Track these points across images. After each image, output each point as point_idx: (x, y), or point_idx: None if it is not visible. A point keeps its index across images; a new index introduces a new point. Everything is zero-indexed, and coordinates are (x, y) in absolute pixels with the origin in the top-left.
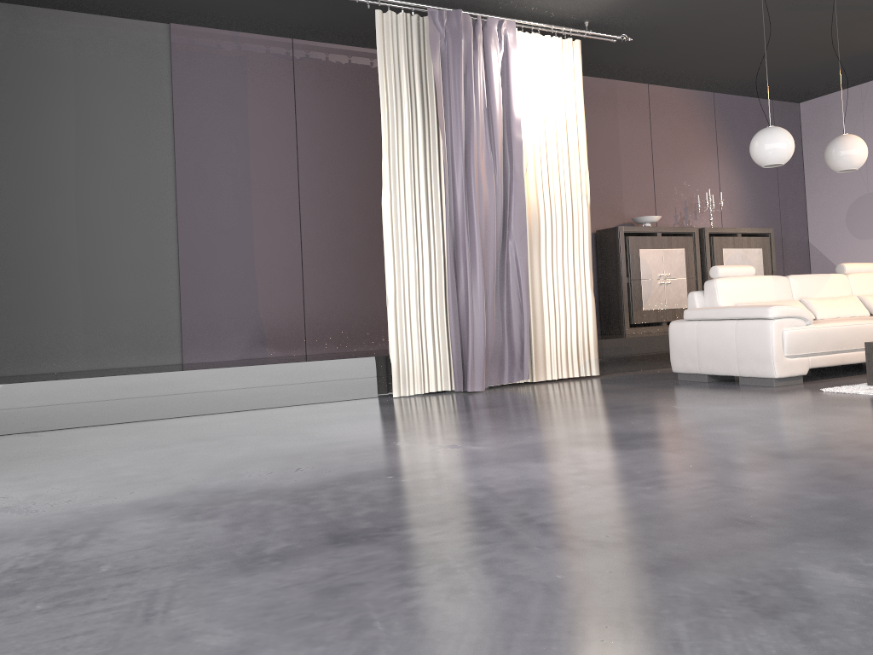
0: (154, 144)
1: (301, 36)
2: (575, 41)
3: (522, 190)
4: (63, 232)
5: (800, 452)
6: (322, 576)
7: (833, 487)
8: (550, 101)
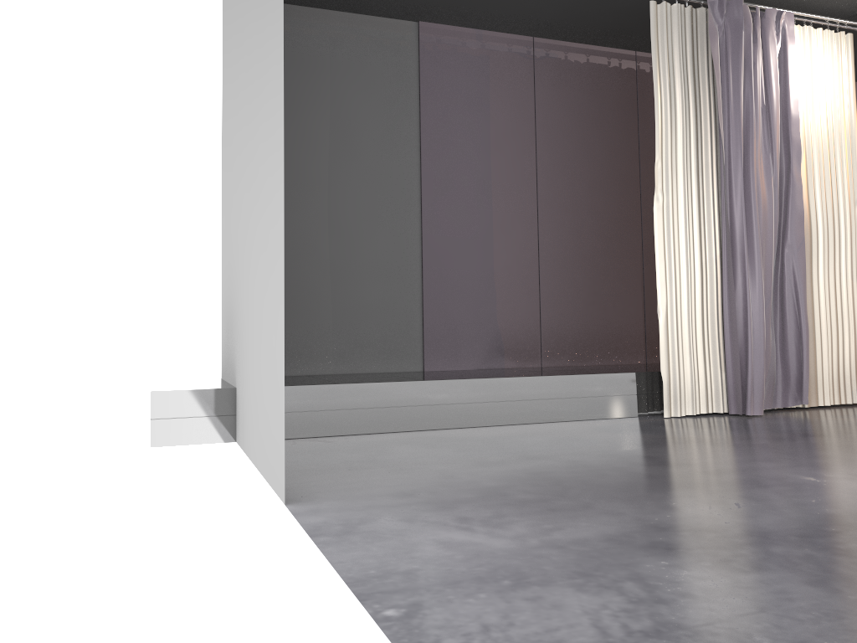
0: (401, 144)
1: (543, 34)
2: (847, 34)
3: (800, 195)
4: (316, 232)
5: None
6: None
7: None
8: (822, 99)
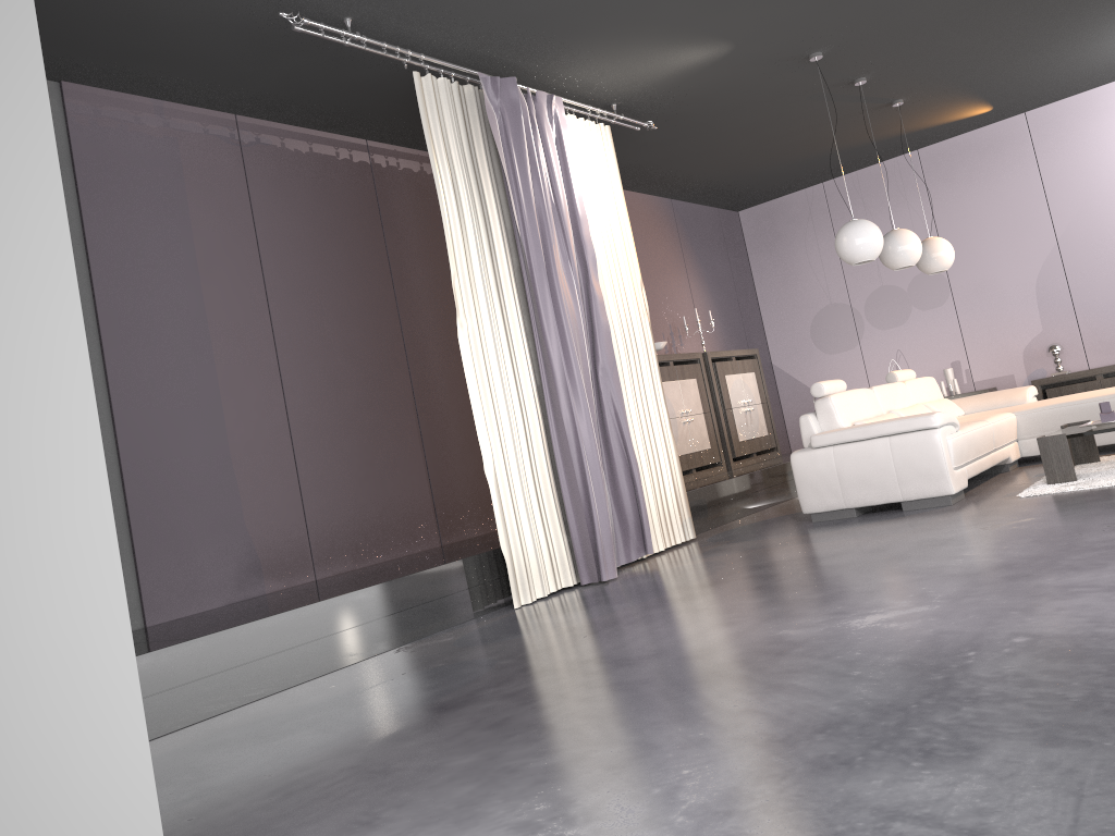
0: None
1: (251, 110)
2: (606, 127)
3: (603, 309)
4: None
5: None
6: None
7: None
8: (597, 198)
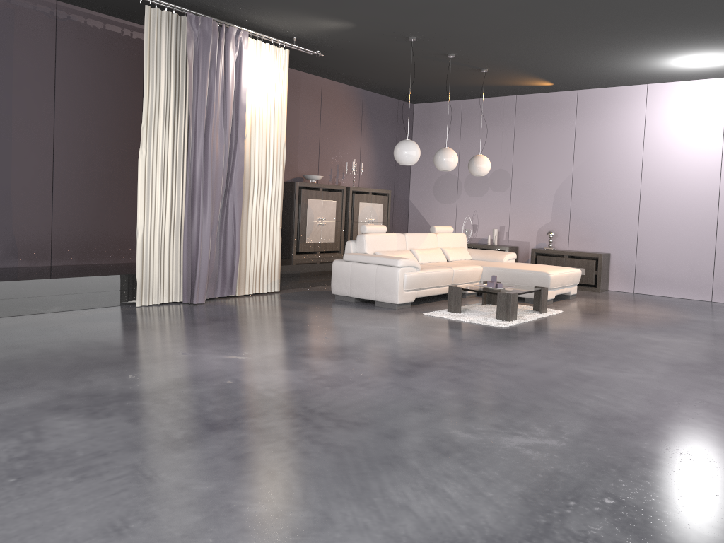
0: None
1: (66, 0)
2: (286, 50)
3: (242, 158)
4: None
5: (428, 363)
6: (226, 450)
7: (450, 386)
8: (265, 92)
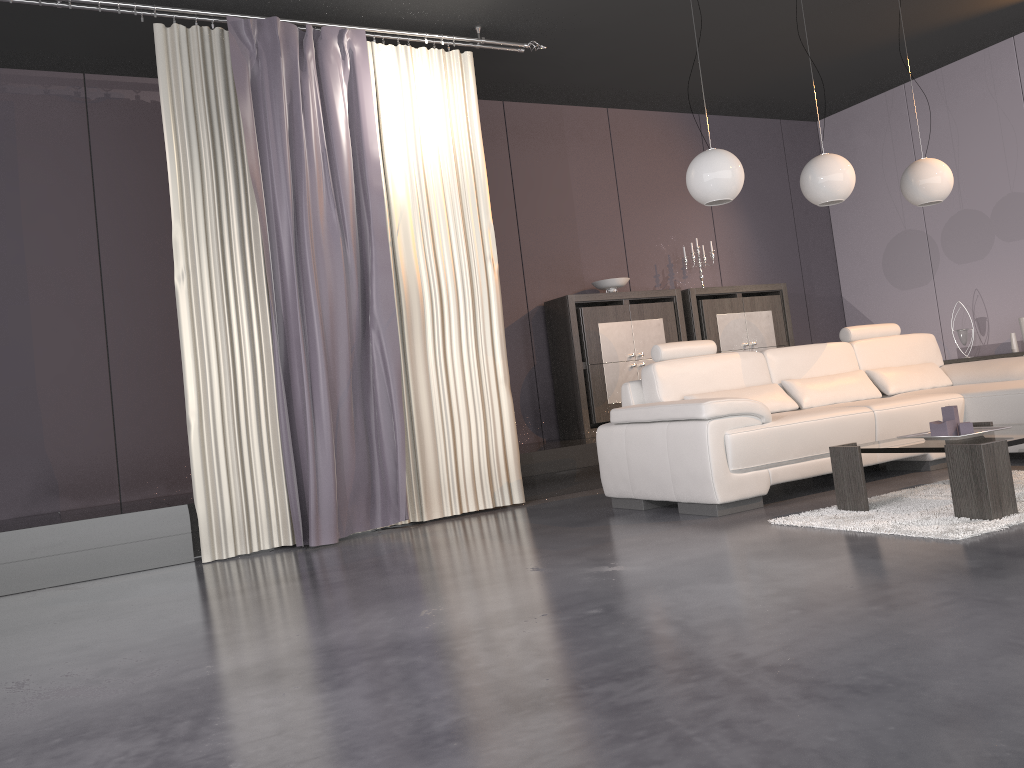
0: None
1: (94, 69)
2: (465, 53)
3: (386, 258)
4: None
5: (566, 691)
6: None
7: None
8: (430, 134)
